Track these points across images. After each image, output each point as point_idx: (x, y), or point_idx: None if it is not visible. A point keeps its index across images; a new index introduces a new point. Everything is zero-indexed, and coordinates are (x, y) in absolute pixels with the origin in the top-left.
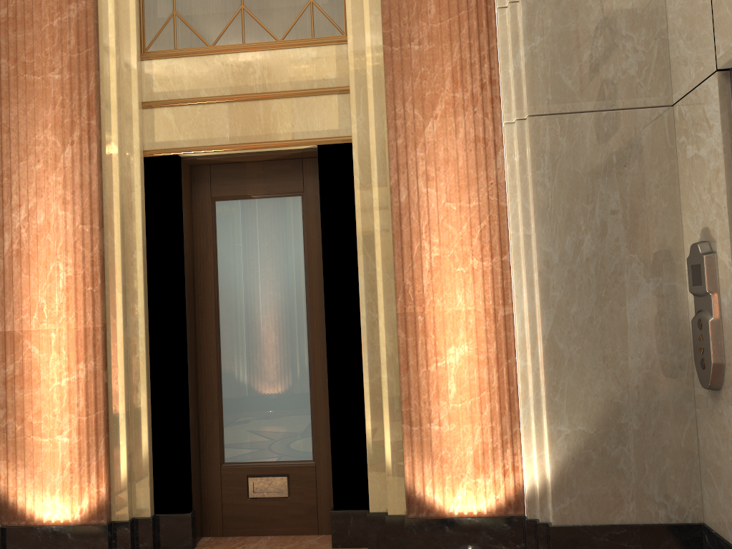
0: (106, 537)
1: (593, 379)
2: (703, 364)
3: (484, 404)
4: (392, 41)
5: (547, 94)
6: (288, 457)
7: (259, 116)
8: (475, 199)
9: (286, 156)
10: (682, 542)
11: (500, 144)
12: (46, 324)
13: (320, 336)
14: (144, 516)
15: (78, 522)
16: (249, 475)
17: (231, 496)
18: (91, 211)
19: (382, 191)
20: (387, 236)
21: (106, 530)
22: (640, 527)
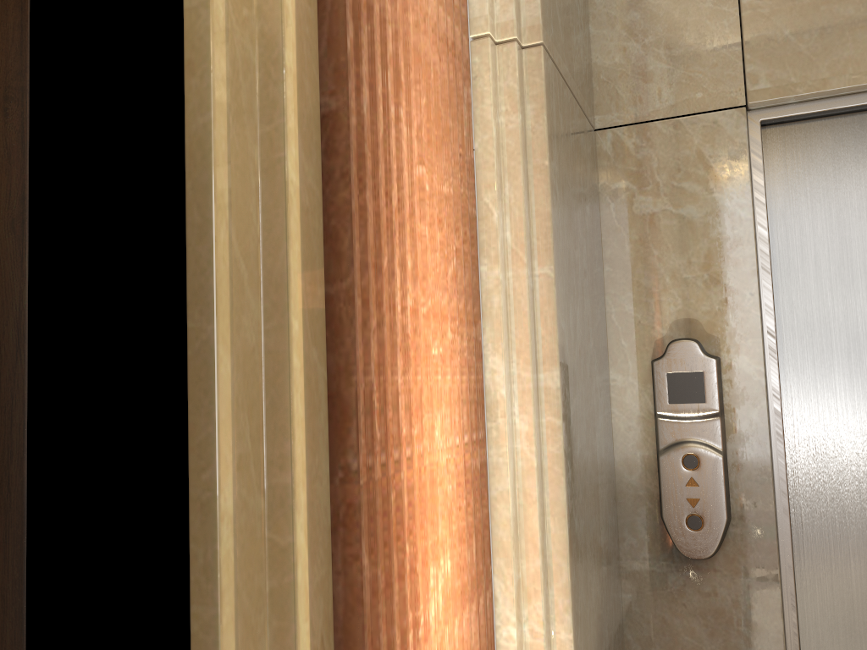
0: None
1: (591, 580)
2: (700, 522)
3: None
4: None
5: (550, 21)
6: None
7: None
8: (447, 180)
9: None
10: None
11: (464, 74)
12: None
13: None
14: None
15: None
16: None
17: None
18: None
19: (305, 56)
20: (314, 217)
21: None
22: None
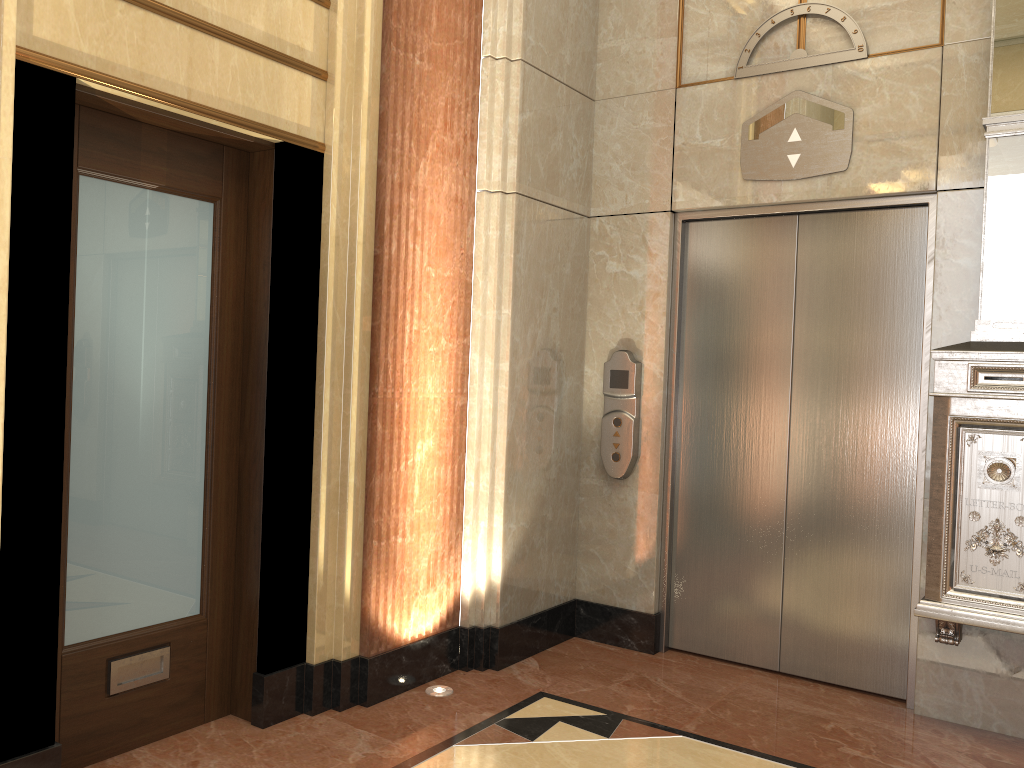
0: None
1: (532, 473)
2: (618, 457)
3: (438, 508)
4: (400, 43)
5: (528, 175)
6: (166, 617)
7: (214, 65)
8: (449, 269)
9: (218, 137)
10: (566, 618)
11: (471, 210)
12: None
13: (228, 424)
14: None
15: None
16: (109, 658)
17: (79, 701)
18: None
19: (367, 234)
20: (368, 296)
21: None
22: (547, 612)
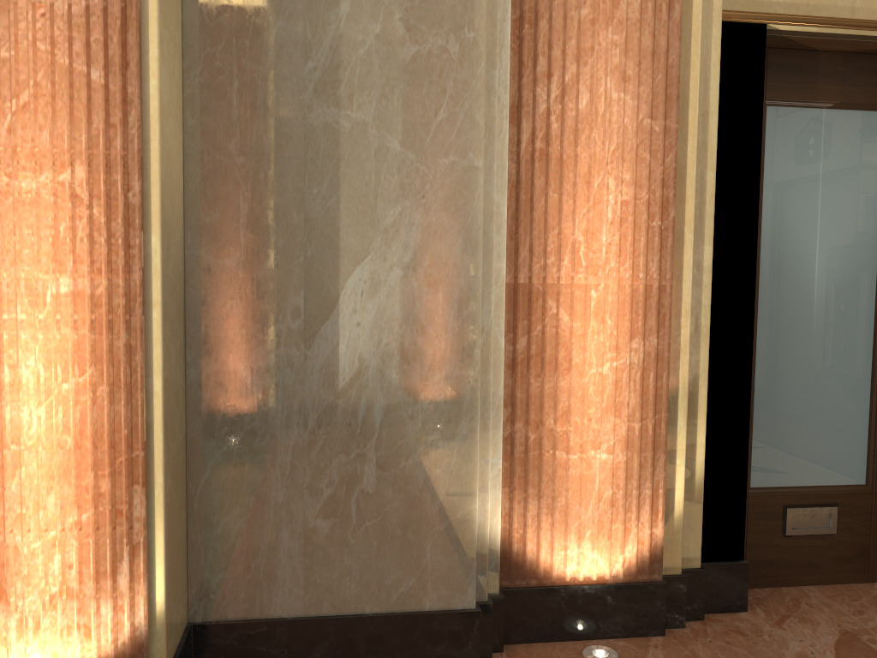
0: (663, 599)
1: None
2: None
3: None
4: None
5: None
6: (834, 481)
7: None
8: None
9: None
10: None
11: None
12: (583, 275)
13: None
14: (691, 567)
15: (619, 578)
16: (784, 505)
17: (760, 534)
18: (665, 99)
19: None
20: None
21: (664, 589)
22: None
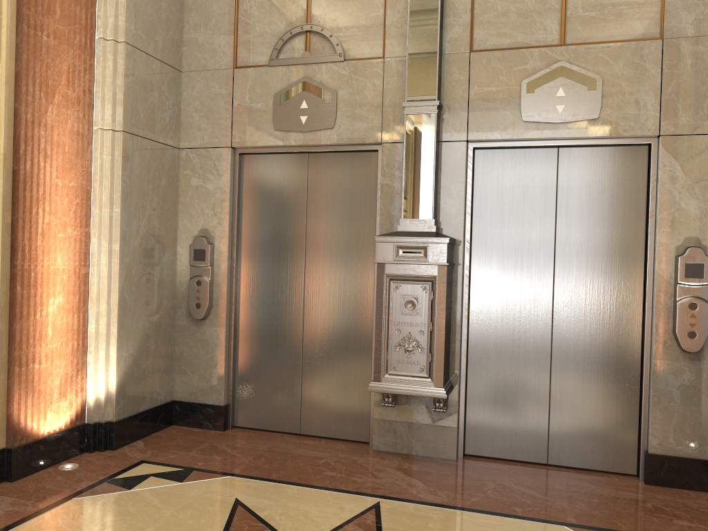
0: None
1: (139, 318)
2: (199, 305)
3: (67, 343)
4: (30, 24)
5: (132, 119)
6: None
7: None
8: (74, 180)
9: None
10: (166, 413)
11: (90, 141)
12: None
13: None
14: None
15: None
16: None
17: None
18: None
19: (7, 155)
20: (8, 198)
21: None
22: (152, 409)
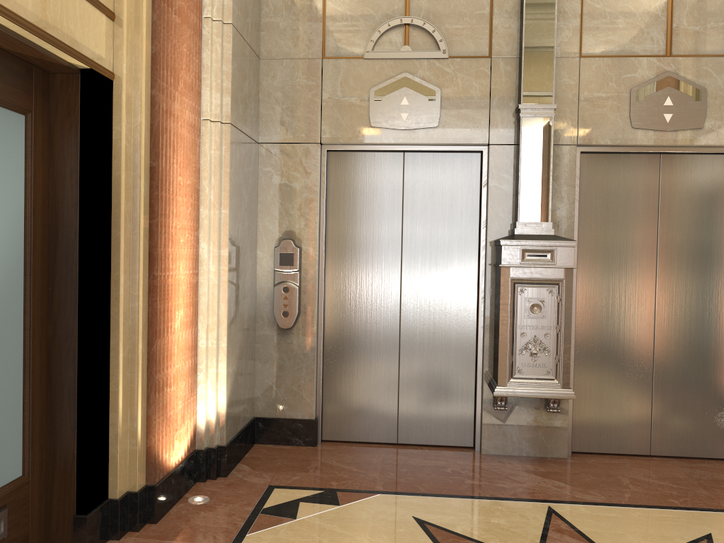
0: None
1: (237, 330)
2: (287, 314)
3: (185, 362)
4: None
5: (235, 110)
6: (0, 483)
7: None
8: (189, 178)
9: (38, 58)
10: (252, 432)
11: (198, 134)
12: None
13: (40, 309)
14: None
15: None
16: None
17: None
18: None
19: (146, 150)
20: (147, 199)
21: None
22: (245, 429)
